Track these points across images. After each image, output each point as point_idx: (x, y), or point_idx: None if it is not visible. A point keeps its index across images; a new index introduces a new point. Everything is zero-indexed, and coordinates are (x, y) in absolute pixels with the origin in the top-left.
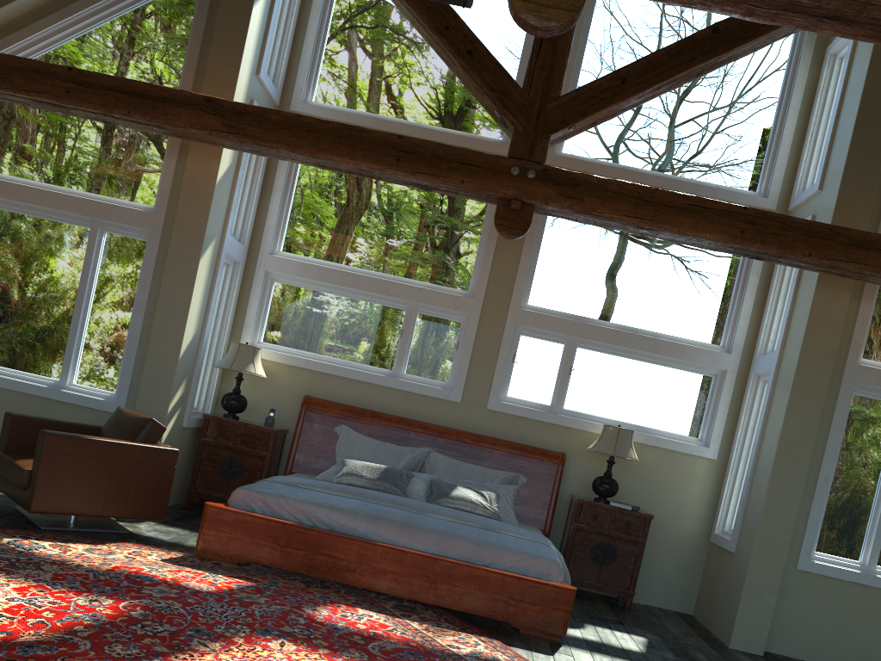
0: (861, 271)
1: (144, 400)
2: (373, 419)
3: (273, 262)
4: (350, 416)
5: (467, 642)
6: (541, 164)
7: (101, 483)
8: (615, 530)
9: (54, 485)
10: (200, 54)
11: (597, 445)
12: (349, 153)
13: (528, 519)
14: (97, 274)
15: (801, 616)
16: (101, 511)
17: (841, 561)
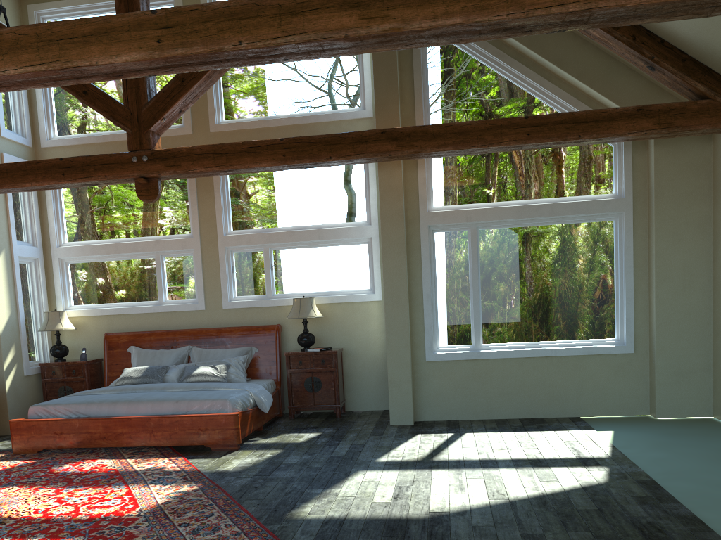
0: (367, 158)
1: None
2: (150, 336)
3: (61, 251)
4: (136, 339)
5: (156, 462)
6: (149, 150)
7: None
8: (316, 367)
9: None
10: None
11: (290, 314)
12: (34, 179)
13: (265, 375)
14: None
15: (439, 392)
16: None
17: (457, 348)
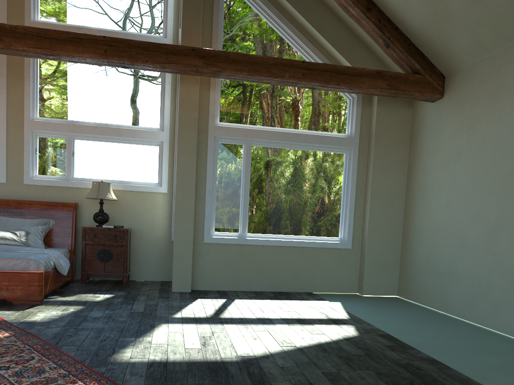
0: (178, 68)
1: None
2: None
3: None
4: None
5: None
6: None
7: None
8: (109, 241)
9: None
10: None
11: (89, 194)
12: None
13: (60, 244)
14: None
15: (212, 267)
16: None
17: (228, 234)
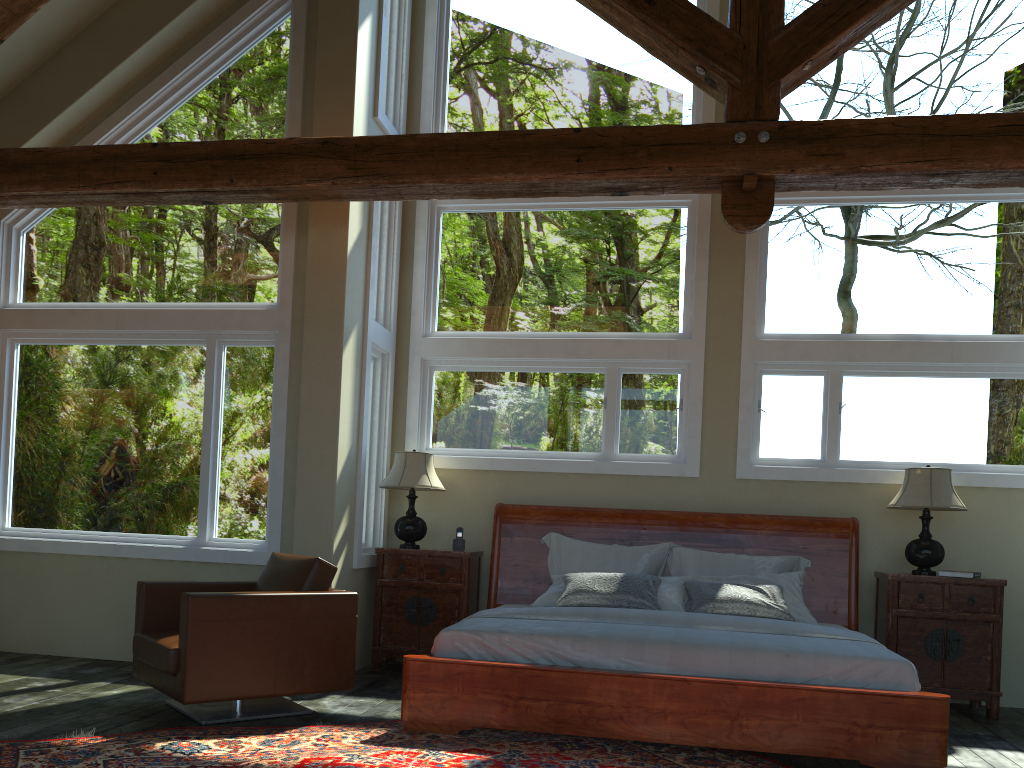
0: None
1: (301, 542)
2: (590, 518)
3: (428, 345)
4: (559, 520)
5: None
6: (775, 121)
7: (267, 651)
8: (954, 610)
9: (209, 664)
10: (303, 107)
11: (903, 497)
12: (513, 166)
13: (823, 615)
14: (222, 399)
15: None
16: (273, 689)
17: None
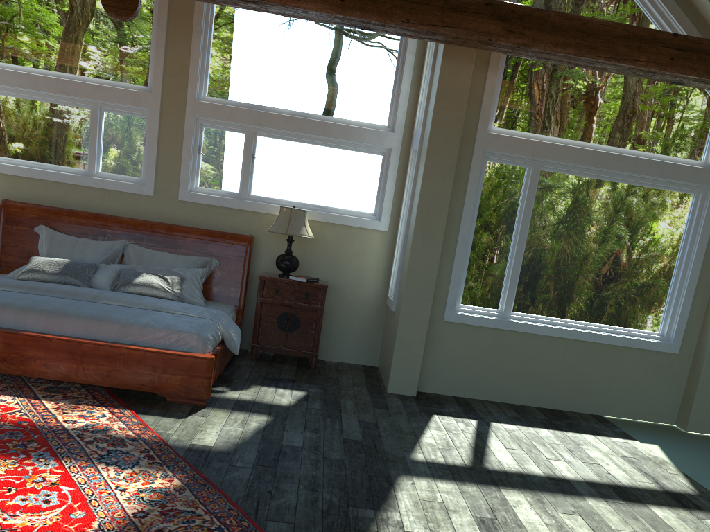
0: (457, 36)
1: None
2: (71, 217)
3: None
4: (48, 217)
5: (92, 416)
6: None
7: None
8: (296, 301)
9: None
10: None
11: (274, 226)
12: None
13: (224, 298)
14: None
15: (450, 360)
16: None
17: (482, 311)
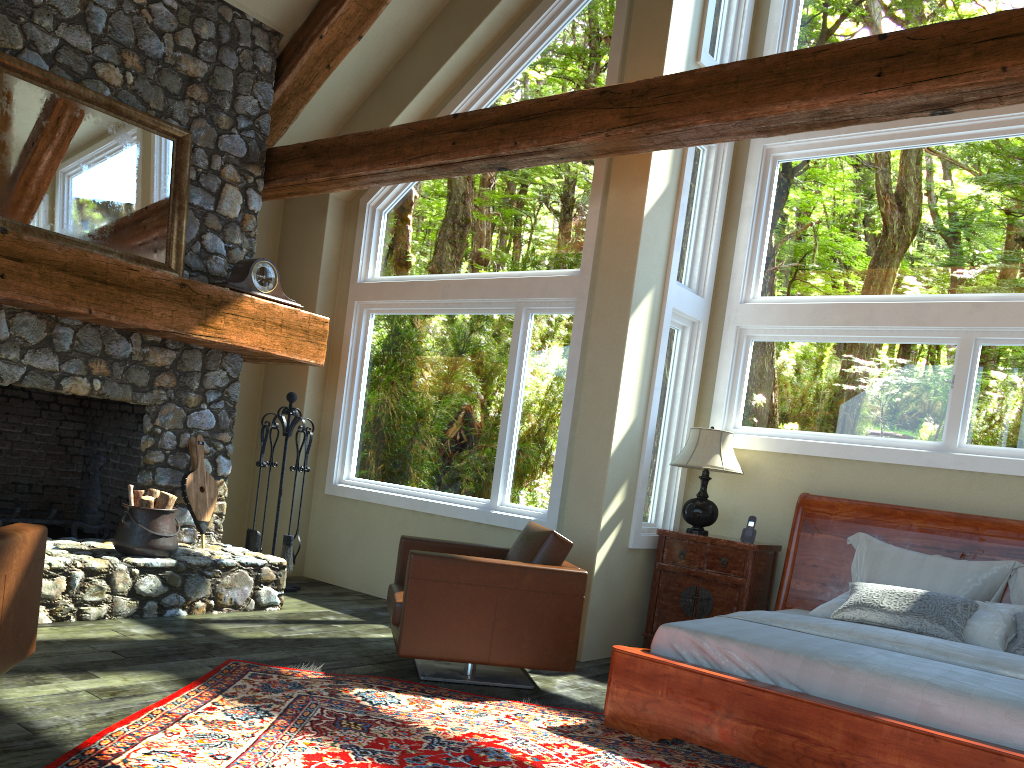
0: None
1: (572, 514)
2: (911, 520)
3: (745, 312)
4: (872, 519)
5: None
6: None
7: (483, 619)
8: None
9: (425, 622)
10: (622, 61)
11: None
12: (799, 92)
13: None
14: (525, 367)
15: None
16: (487, 657)
17: None
